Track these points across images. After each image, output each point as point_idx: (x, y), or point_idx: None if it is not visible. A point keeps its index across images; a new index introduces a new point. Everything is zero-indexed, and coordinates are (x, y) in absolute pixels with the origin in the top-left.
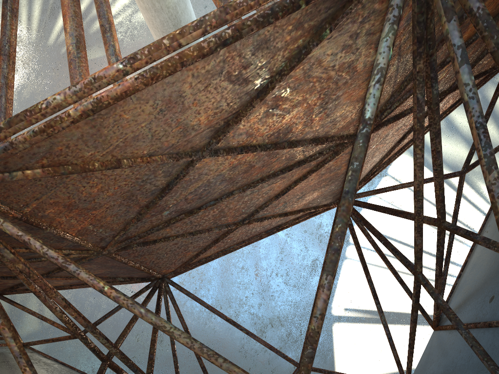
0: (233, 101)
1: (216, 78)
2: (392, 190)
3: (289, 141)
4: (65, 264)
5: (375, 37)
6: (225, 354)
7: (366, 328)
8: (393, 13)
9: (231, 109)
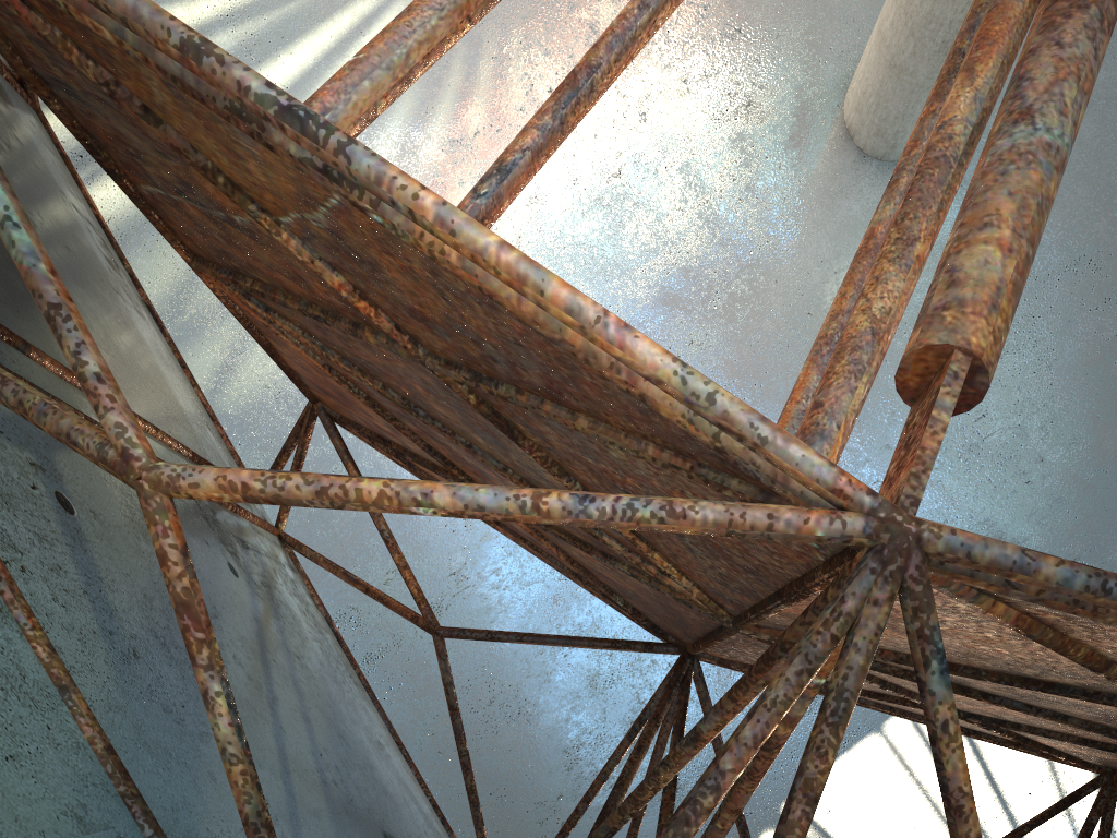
0: None
1: None
2: None
3: None
4: None
5: None
6: (535, 737)
7: None
8: None
9: None
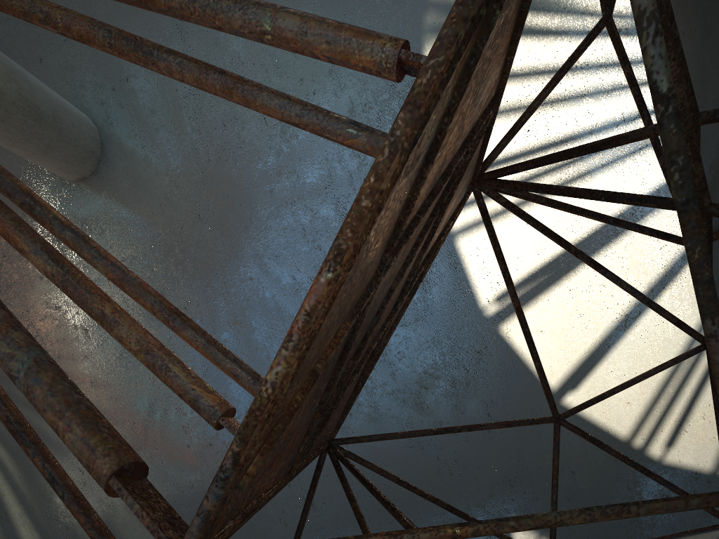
0: (405, 193)
1: (395, 187)
2: (530, 115)
3: (442, 174)
4: None
5: None
6: (397, 463)
7: (541, 302)
8: None
9: (402, 203)
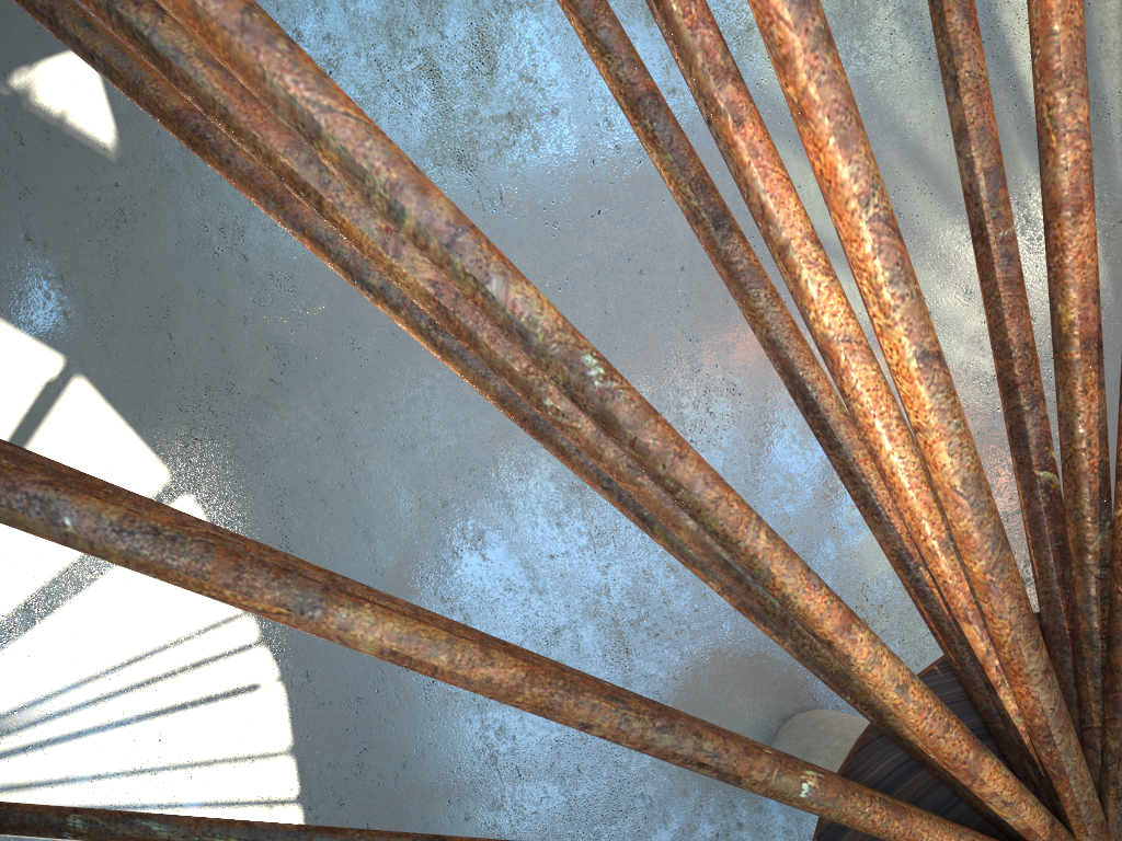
0: None
1: None
2: None
3: None
4: None
5: None
6: None
7: None
8: None
9: None
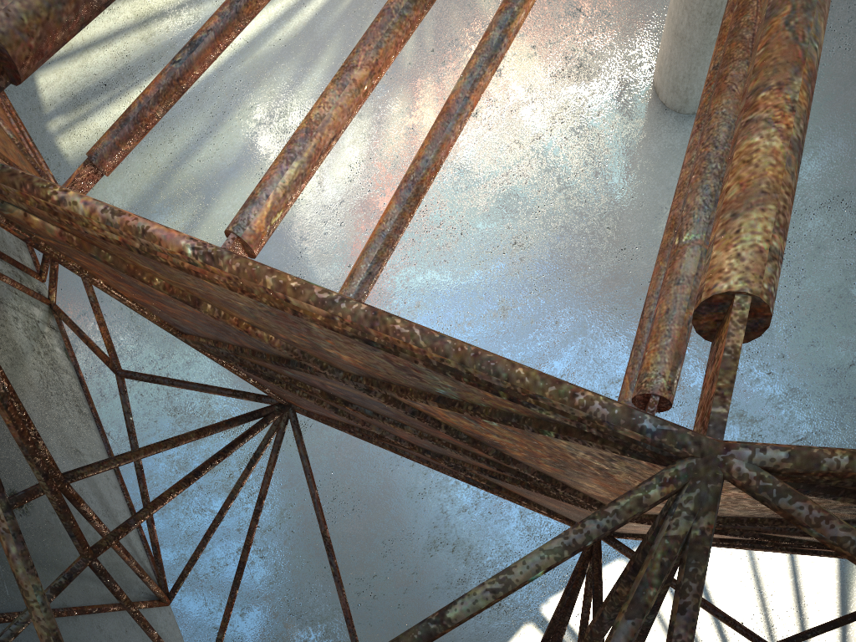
0: (398, 377)
1: (365, 347)
2: None
3: (501, 451)
4: None
5: (644, 478)
6: (362, 529)
7: None
8: (576, 537)
9: (395, 378)
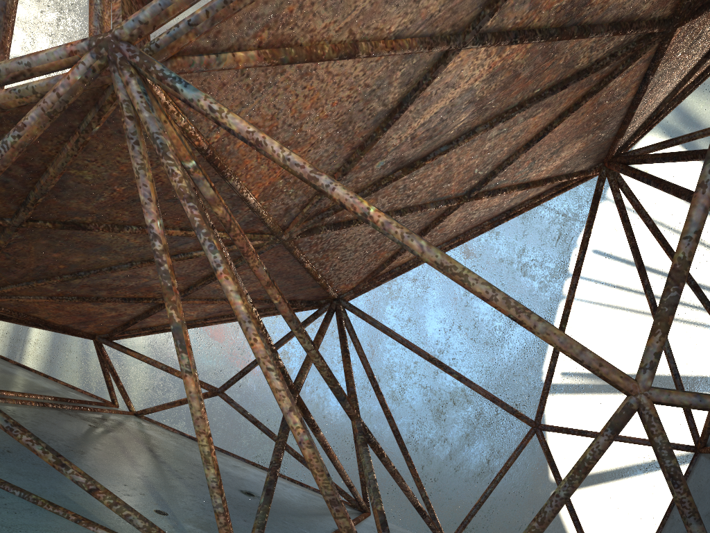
0: None
1: None
2: (687, 140)
3: (580, 25)
4: (314, 174)
5: None
6: (387, 447)
7: (594, 401)
8: None
9: None
